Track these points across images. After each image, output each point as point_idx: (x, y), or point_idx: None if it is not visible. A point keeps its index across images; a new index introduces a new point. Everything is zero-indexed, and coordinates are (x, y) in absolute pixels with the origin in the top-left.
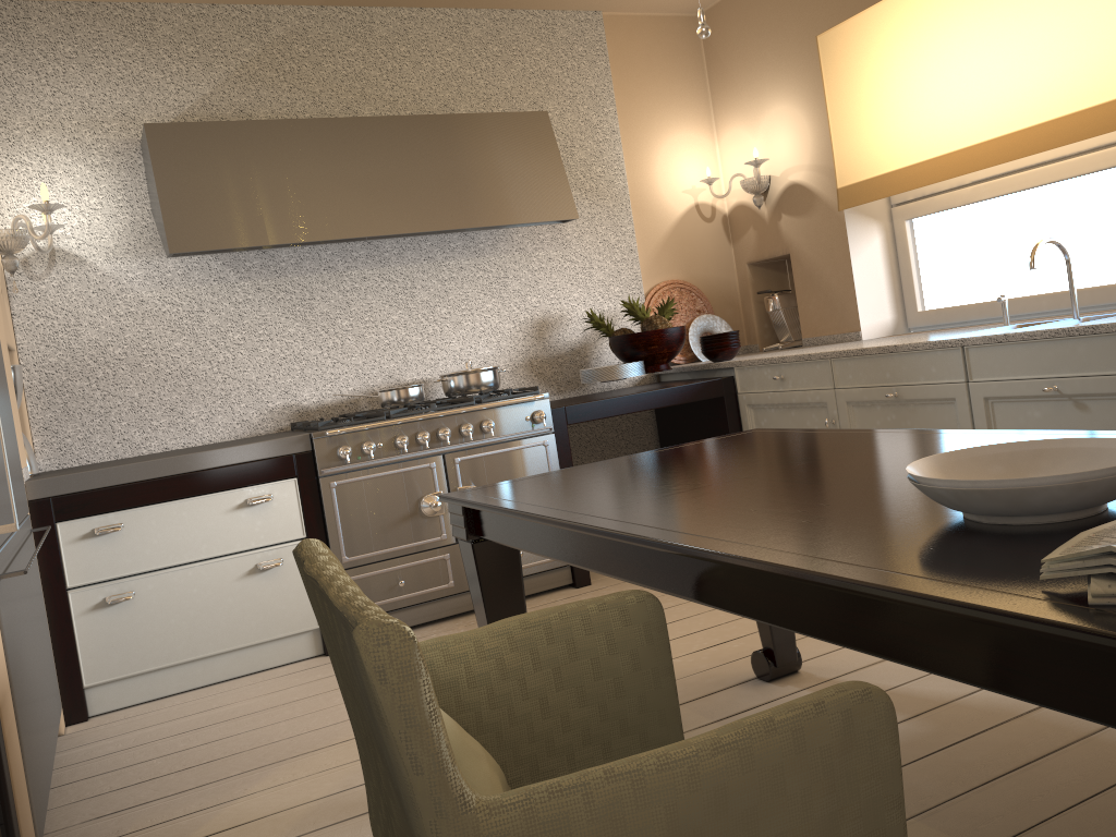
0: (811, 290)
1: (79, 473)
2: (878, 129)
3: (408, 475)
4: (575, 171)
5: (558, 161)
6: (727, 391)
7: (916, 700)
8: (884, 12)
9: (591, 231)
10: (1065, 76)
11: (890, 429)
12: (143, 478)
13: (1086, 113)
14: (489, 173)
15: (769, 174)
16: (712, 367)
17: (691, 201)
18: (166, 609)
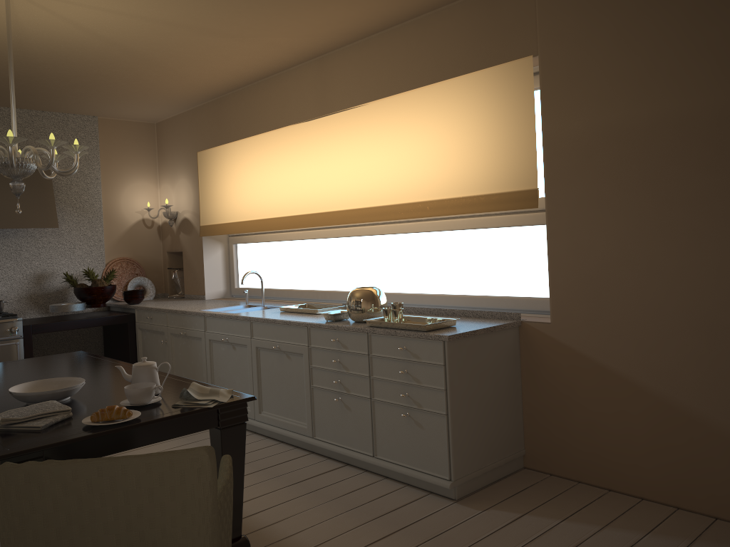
0: (189, 271)
1: None
2: (215, 203)
3: None
4: (71, 197)
5: (52, 197)
6: (130, 320)
7: None
8: (219, 151)
9: (77, 229)
10: (270, 202)
11: (111, 359)
12: None
13: (275, 219)
14: (9, 200)
15: (177, 211)
16: (127, 307)
17: (140, 217)
18: None
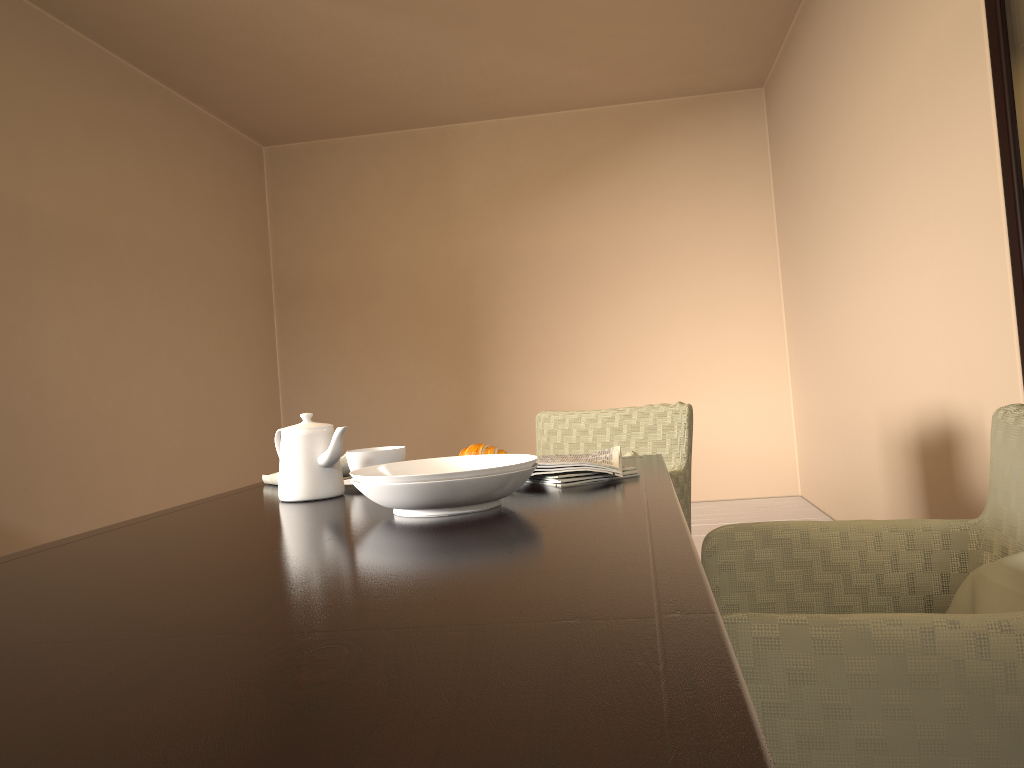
0: None
1: None
2: None
3: None
4: None
5: None
6: None
7: None
8: None
9: None
10: None
11: None
12: None
13: None
14: None
15: None
16: None
17: None
18: None
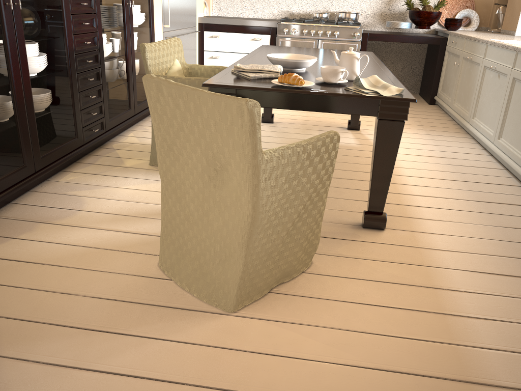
0: (510, 8)
1: (211, 18)
2: None
3: (304, 43)
4: None
5: None
6: (442, 43)
7: (369, 143)
8: None
9: None
10: None
11: (377, 59)
12: (227, 24)
13: None
14: None
15: None
16: (445, 32)
17: None
18: (227, 64)
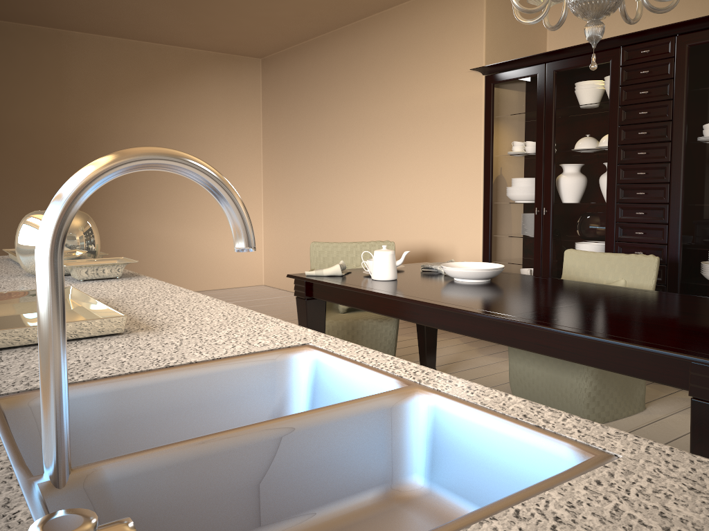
0: None
1: None
2: None
3: None
4: None
5: None
6: None
7: None
8: None
9: None
10: None
11: (544, 325)
12: None
13: None
14: None
15: None
16: None
17: None
18: None
